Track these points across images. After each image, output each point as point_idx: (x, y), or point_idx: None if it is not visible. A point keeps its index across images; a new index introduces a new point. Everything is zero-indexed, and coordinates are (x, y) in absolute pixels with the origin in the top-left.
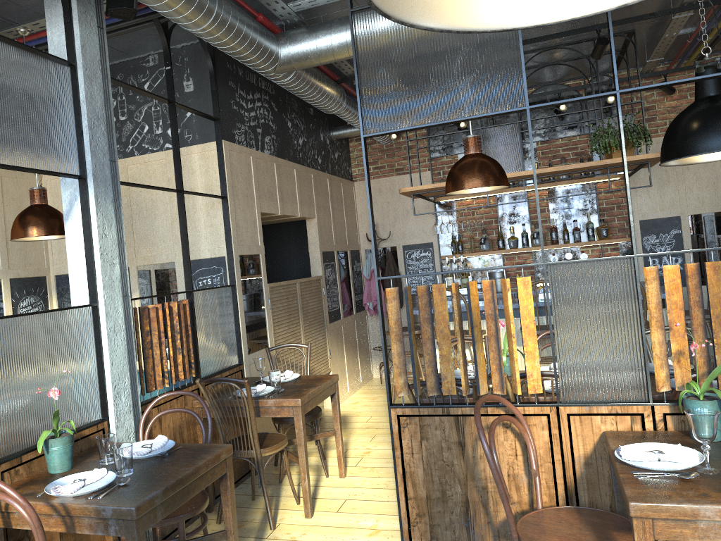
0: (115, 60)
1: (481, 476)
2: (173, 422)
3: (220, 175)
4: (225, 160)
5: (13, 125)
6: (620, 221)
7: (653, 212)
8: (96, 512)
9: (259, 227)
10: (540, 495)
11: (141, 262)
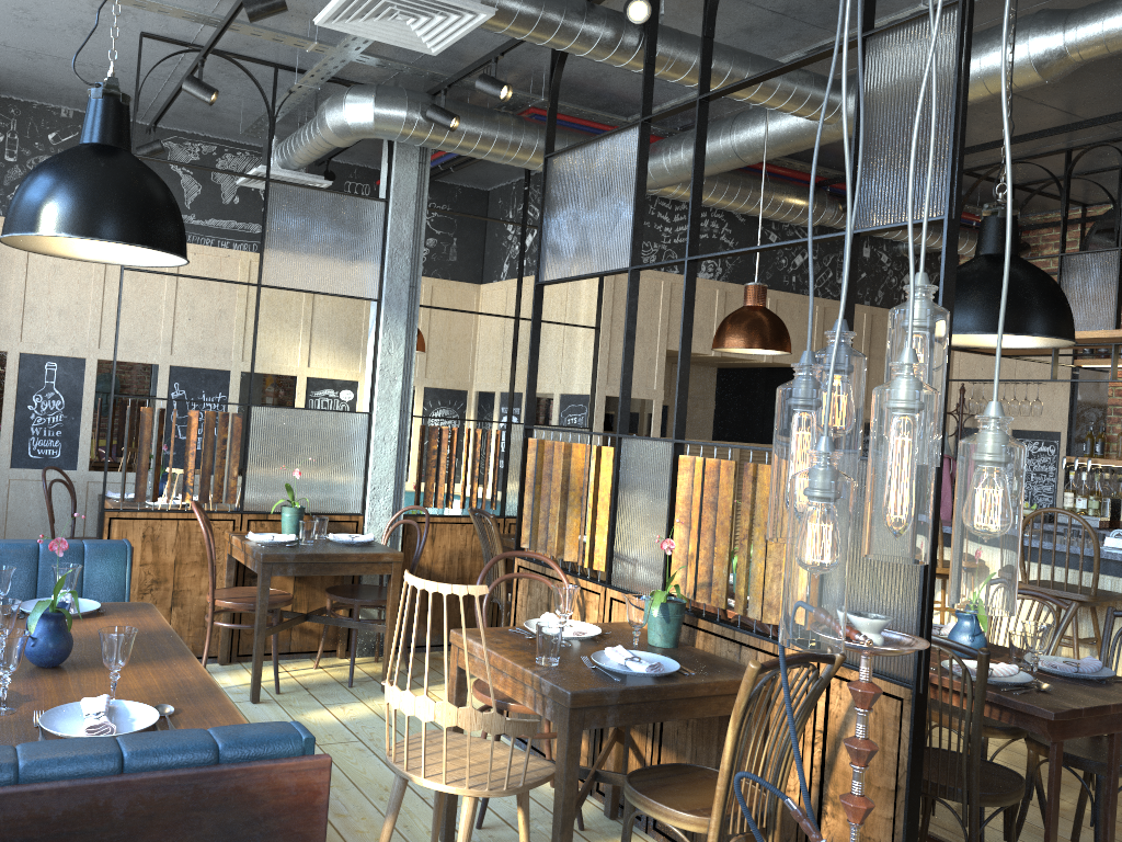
0: None
1: None
2: (452, 545)
3: (597, 302)
4: (604, 286)
5: (312, 257)
6: None
7: None
8: (251, 552)
9: (658, 368)
10: None
11: None
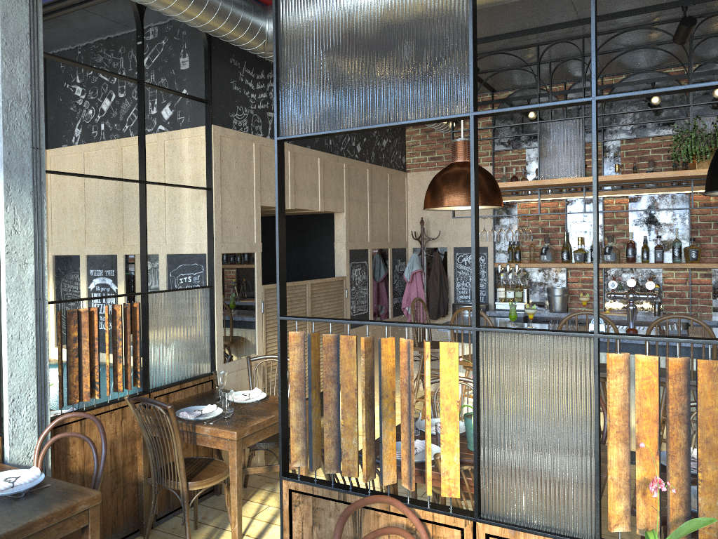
0: (117, 32)
1: None
2: None
3: (206, 164)
4: (213, 148)
5: None
6: (717, 242)
7: None
8: None
9: (256, 223)
10: None
11: (128, 251)
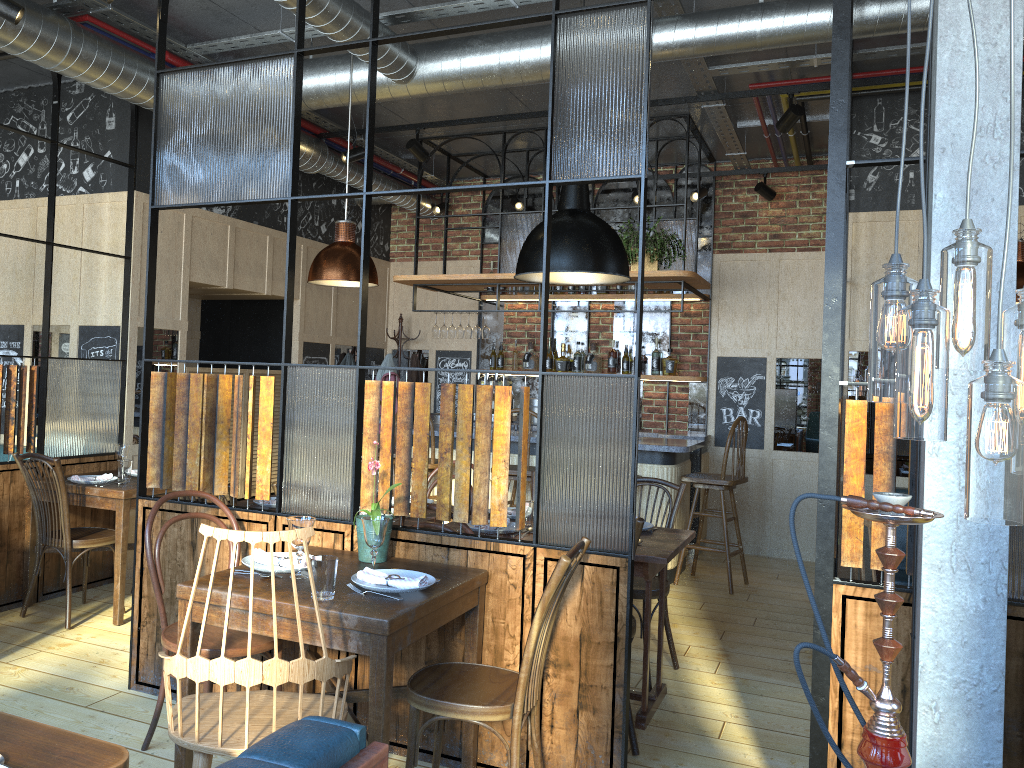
0: (40, 83)
1: None
2: None
3: (126, 231)
4: (135, 215)
5: None
6: (695, 355)
7: (734, 348)
8: None
9: (183, 299)
10: None
11: (37, 321)
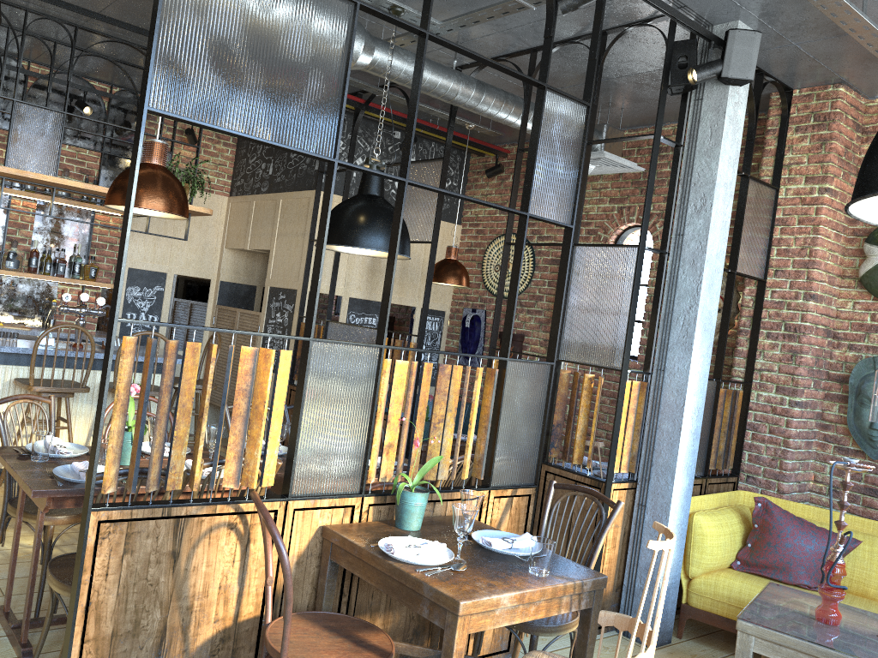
0: None
1: (190, 593)
2: None
3: None
4: None
5: None
6: (109, 263)
7: (144, 262)
8: None
9: None
10: (272, 606)
11: None
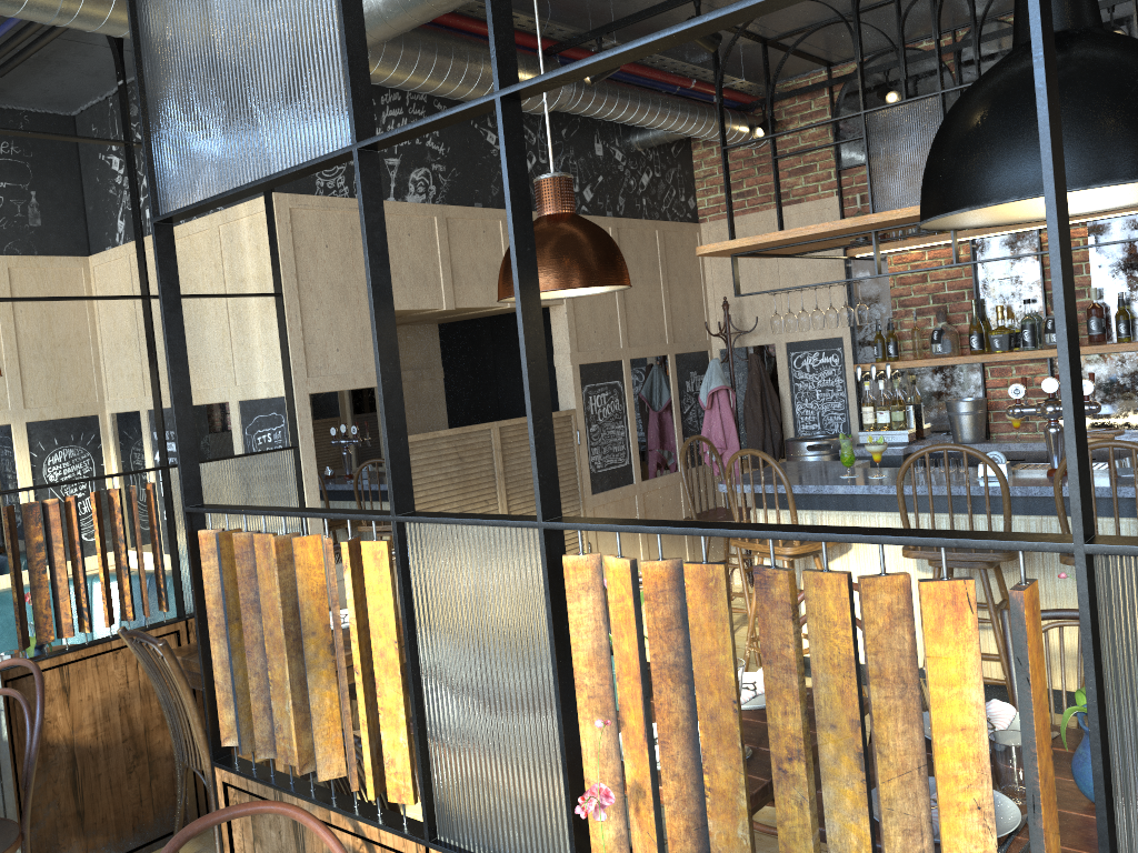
0: None
1: None
2: (103, 690)
3: (271, 256)
4: (278, 229)
5: None
6: None
7: None
8: None
9: None
10: None
11: (193, 400)
